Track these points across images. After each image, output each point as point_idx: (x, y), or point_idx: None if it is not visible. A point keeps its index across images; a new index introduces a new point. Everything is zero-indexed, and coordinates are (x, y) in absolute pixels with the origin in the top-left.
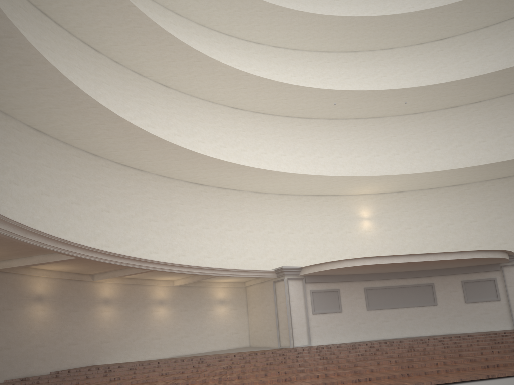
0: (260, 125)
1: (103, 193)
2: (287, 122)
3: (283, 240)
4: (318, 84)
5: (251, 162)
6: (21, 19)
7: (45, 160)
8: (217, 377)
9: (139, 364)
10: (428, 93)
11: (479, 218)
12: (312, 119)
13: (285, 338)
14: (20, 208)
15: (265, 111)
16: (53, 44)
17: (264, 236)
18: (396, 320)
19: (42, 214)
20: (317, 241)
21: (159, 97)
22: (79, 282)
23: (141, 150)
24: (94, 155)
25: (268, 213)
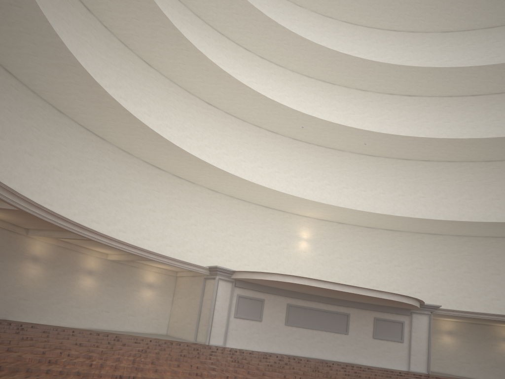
0: (229, 127)
1: (59, 151)
2: (255, 131)
3: (223, 241)
4: (292, 104)
5: (212, 159)
6: None
7: (8, 103)
8: (131, 357)
9: (53, 328)
10: (387, 141)
11: (402, 264)
12: (279, 135)
13: (203, 334)
14: None
15: (237, 114)
16: None
17: (206, 233)
18: (308, 339)
19: None
20: (254, 250)
21: (139, 73)
22: (12, 233)
23: (109, 119)
24: (60, 112)
25: (216, 211)
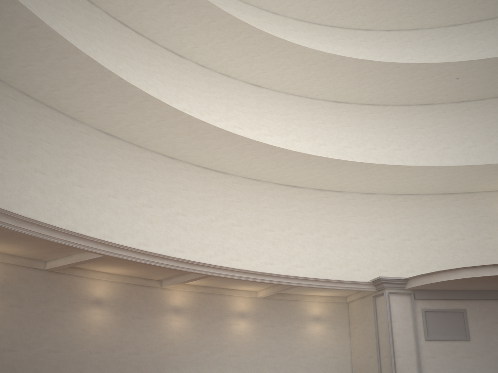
0: (369, 118)
1: (179, 196)
2: (403, 111)
3: (397, 249)
4: None
5: (357, 160)
6: (99, 31)
7: (115, 163)
8: None
9: None
10: None
11: None
12: (436, 105)
13: (387, 368)
14: (83, 210)
15: (374, 101)
16: (133, 52)
17: (372, 244)
18: None
19: (108, 216)
20: (443, 250)
21: (249, 97)
22: (146, 288)
23: (215, 148)
24: (172, 158)
25: (378, 216)
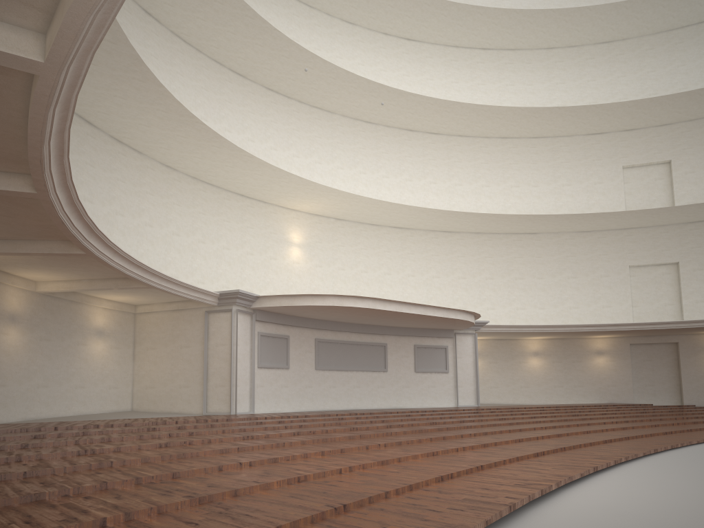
0: (179, 58)
1: None
2: (215, 70)
3: (191, 251)
4: None
5: None
6: None
7: None
8: (300, 450)
9: (21, 430)
10: (400, 102)
11: (417, 273)
12: (247, 80)
13: (221, 399)
14: None
15: (191, 38)
16: None
17: (167, 238)
18: (344, 386)
19: None
20: (234, 263)
21: None
22: None
23: None
24: None
25: (176, 203)
